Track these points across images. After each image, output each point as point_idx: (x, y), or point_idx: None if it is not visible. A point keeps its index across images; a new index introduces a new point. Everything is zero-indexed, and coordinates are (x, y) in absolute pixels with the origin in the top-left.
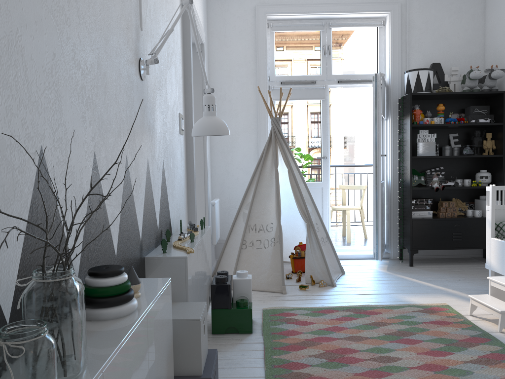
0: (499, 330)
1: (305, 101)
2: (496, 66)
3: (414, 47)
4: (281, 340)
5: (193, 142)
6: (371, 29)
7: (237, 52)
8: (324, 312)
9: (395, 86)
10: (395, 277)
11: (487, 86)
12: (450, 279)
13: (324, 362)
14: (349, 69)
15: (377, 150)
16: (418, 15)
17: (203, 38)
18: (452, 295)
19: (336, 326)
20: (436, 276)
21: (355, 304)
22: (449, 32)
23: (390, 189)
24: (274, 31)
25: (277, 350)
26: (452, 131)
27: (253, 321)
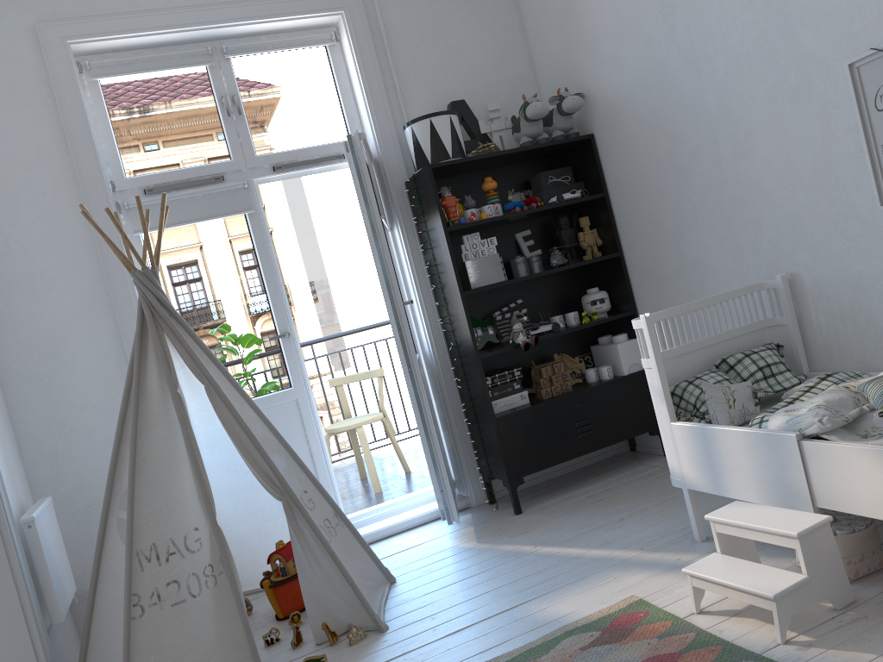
0: (781, 640)
1: (211, 222)
2: (566, 89)
3: (409, 76)
4: None
5: None
6: (314, 51)
7: (14, 136)
8: None
9: (393, 158)
10: (501, 553)
11: (561, 130)
12: (606, 522)
13: None
14: (291, 140)
15: (393, 295)
16: (399, 12)
17: None
18: (634, 566)
19: None
20: (576, 523)
21: None
22: (463, 40)
23: (436, 367)
24: (100, 79)
25: None
26: (519, 226)
27: None
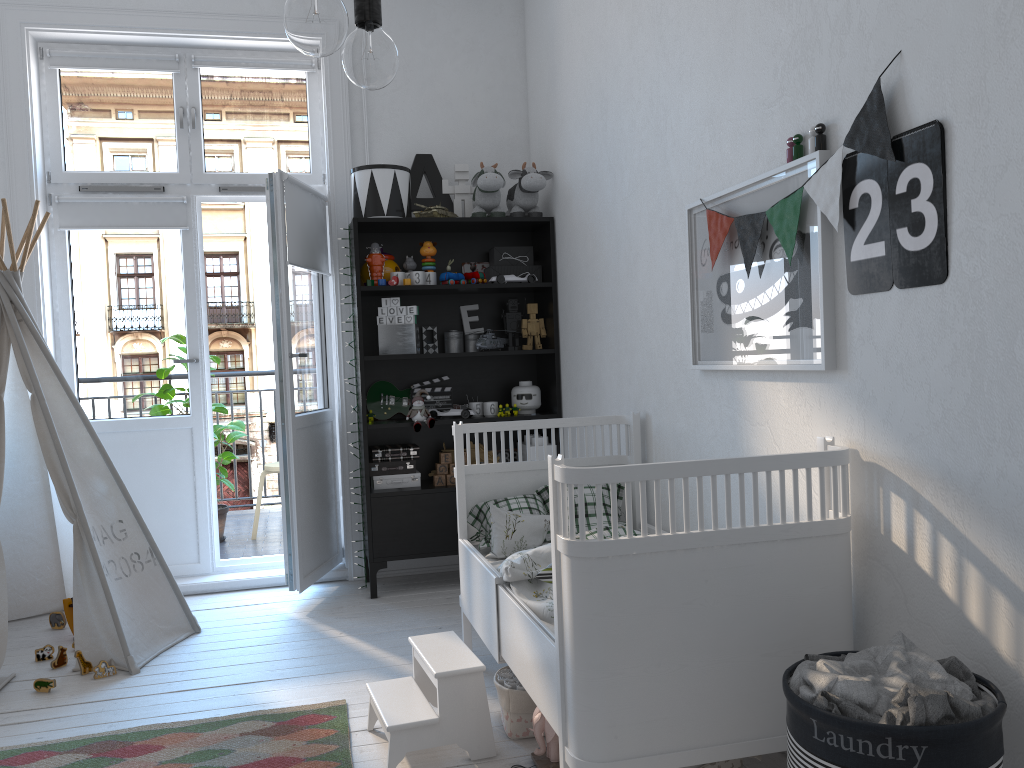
0: None
1: (143, 231)
2: (533, 165)
3: (383, 119)
4: None
5: None
6: (292, 75)
7: None
8: (18, 760)
9: (342, 202)
10: (309, 631)
11: (521, 206)
12: (424, 627)
13: None
14: (246, 162)
15: (282, 345)
16: None
17: None
18: (385, 674)
19: None
20: (403, 620)
21: (128, 724)
22: (453, 90)
23: (342, 428)
24: (60, 68)
25: None
26: (468, 298)
27: None
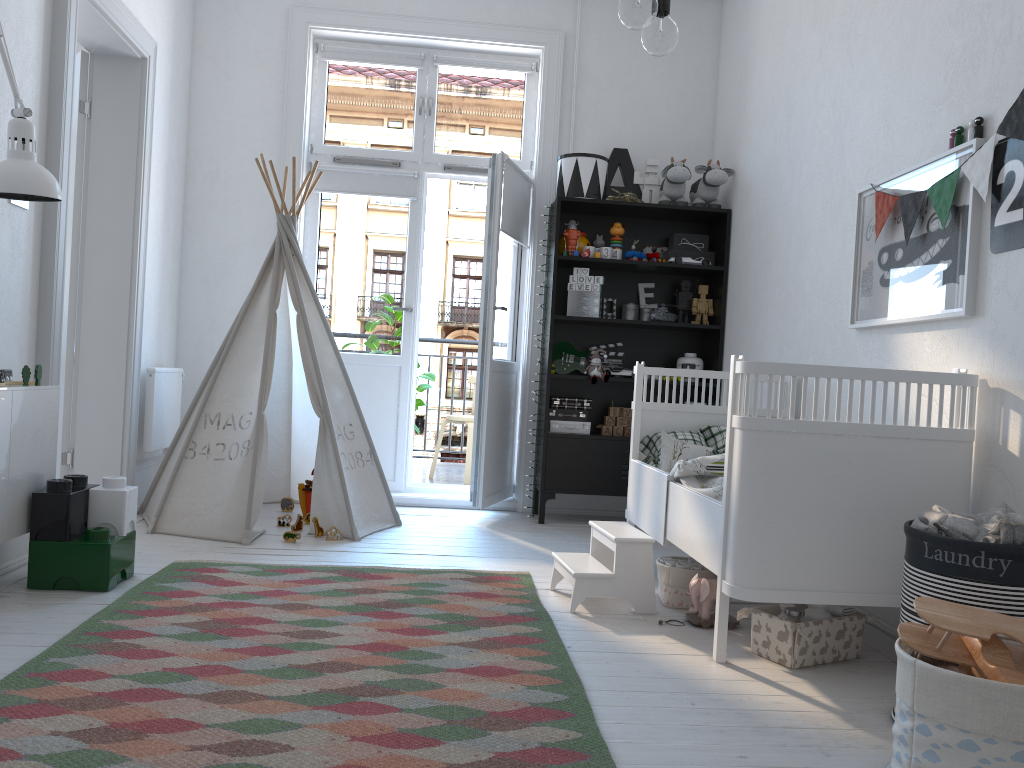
0: (570, 609)
1: (379, 198)
2: (717, 162)
3: (587, 117)
4: (149, 602)
5: (59, 229)
6: (514, 76)
7: (248, 91)
8: (287, 571)
9: (546, 185)
10: (490, 535)
11: (702, 198)
12: (587, 544)
13: (189, 633)
14: (468, 147)
15: (488, 298)
16: (597, 58)
17: (149, 48)
18: None
19: (279, 590)
20: (568, 538)
21: (361, 565)
22: (651, 95)
23: (525, 379)
24: (329, 61)
25: (123, 614)
26: (646, 277)
27: (133, 577)
